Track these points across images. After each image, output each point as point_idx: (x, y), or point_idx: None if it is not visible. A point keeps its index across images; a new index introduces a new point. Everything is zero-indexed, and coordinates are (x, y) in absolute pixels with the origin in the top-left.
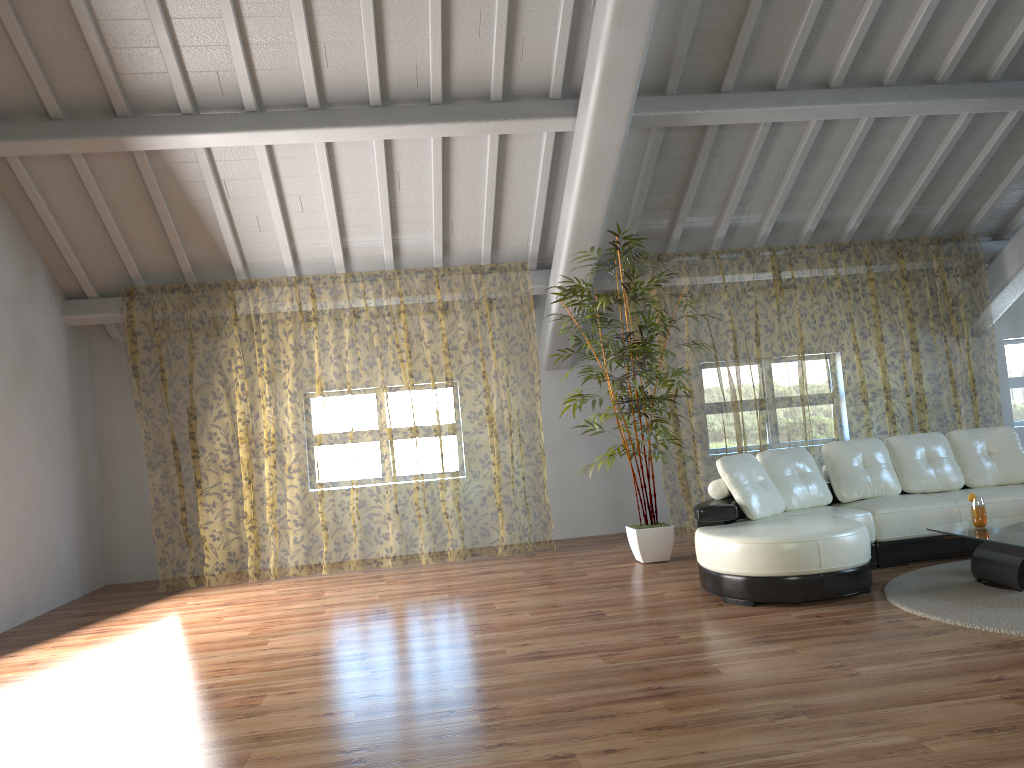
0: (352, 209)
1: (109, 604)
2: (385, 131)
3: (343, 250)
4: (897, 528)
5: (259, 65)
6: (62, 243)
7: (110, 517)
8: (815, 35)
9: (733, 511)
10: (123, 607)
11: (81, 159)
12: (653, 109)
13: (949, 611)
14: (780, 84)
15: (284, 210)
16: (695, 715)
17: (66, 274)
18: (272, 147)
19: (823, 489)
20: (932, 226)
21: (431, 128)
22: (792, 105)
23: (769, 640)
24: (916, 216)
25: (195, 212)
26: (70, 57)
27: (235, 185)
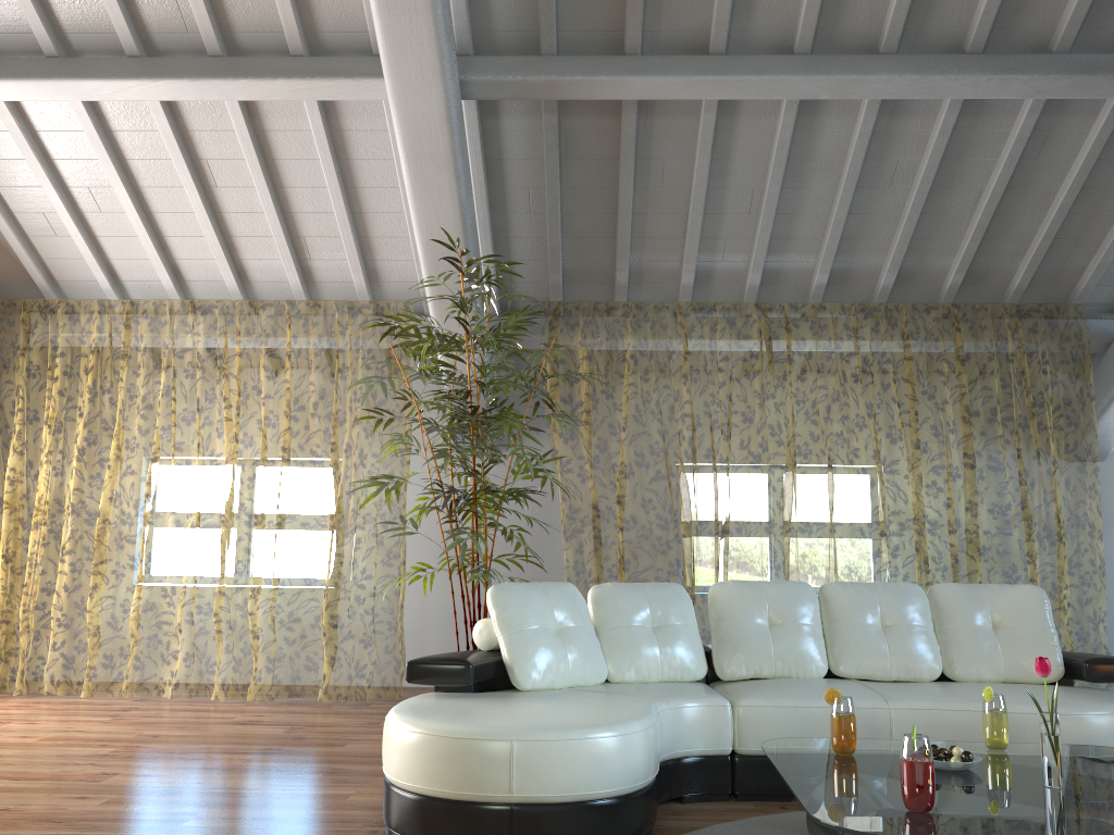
0: (164, 211)
1: None
2: (137, 88)
3: (173, 270)
4: (773, 735)
5: None
6: None
7: None
8: None
9: (463, 672)
10: None
11: None
12: (515, 72)
13: None
14: (713, 44)
15: (76, 207)
16: None
17: None
18: (27, 114)
19: (689, 654)
20: (1011, 290)
21: (198, 86)
22: (726, 73)
23: None
24: (985, 273)
25: None
26: None
27: None
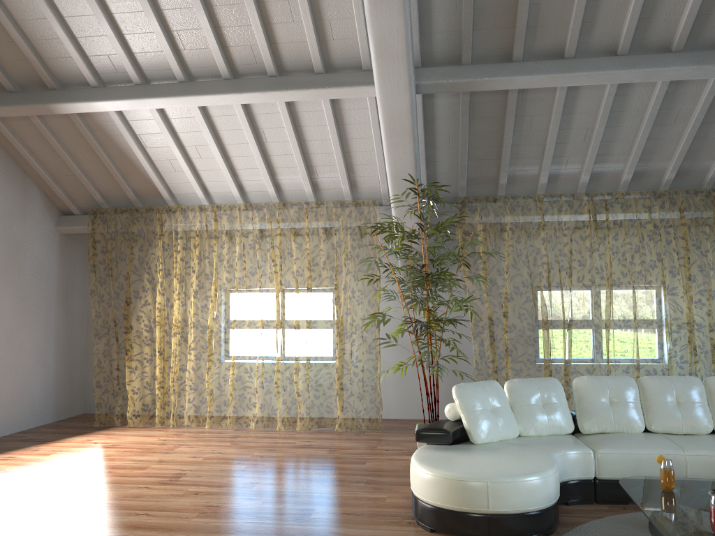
0: (236, 156)
1: (54, 432)
2: (230, 98)
3: (239, 186)
4: (617, 469)
5: (135, 49)
6: (45, 177)
7: (90, 366)
8: (594, 8)
9: (447, 436)
10: (56, 437)
11: (37, 119)
12: (447, 77)
13: None
14: (567, 53)
15: (187, 156)
16: None
17: (58, 198)
18: (164, 110)
19: (564, 420)
20: None
21: (265, 95)
22: (576, 71)
23: None
24: None
25: (127, 157)
26: (8, 47)
27: (147, 138)
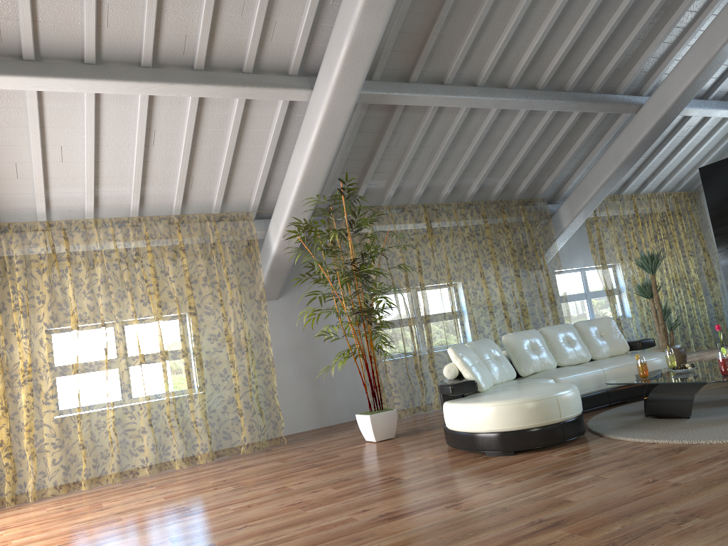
0: (108, 161)
1: None
2: (157, 87)
3: (94, 199)
4: None
5: (42, 17)
6: None
7: None
8: (473, 46)
9: (475, 384)
10: None
11: None
12: (366, 89)
13: (666, 435)
14: (447, 80)
15: (44, 159)
16: (609, 534)
17: None
18: (42, 98)
19: (511, 367)
20: (518, 193)
21: (197, 88)
22: (457, 95)
23: (568, 473)
24: (509, 185)
25: None
26: None
27: None
